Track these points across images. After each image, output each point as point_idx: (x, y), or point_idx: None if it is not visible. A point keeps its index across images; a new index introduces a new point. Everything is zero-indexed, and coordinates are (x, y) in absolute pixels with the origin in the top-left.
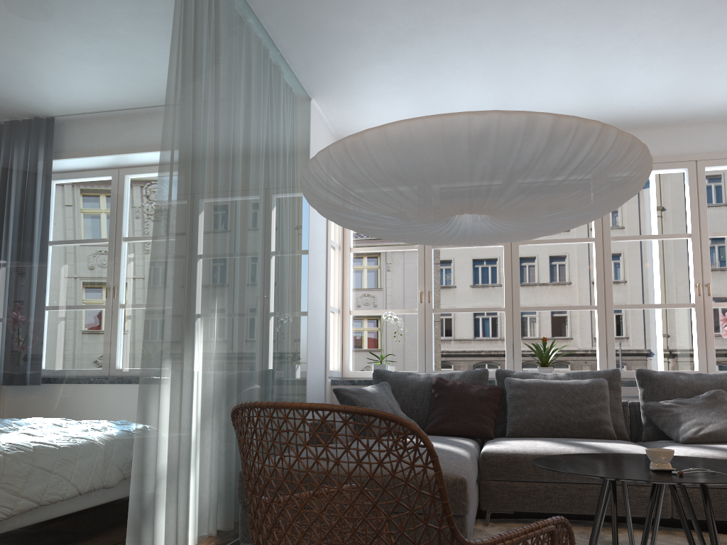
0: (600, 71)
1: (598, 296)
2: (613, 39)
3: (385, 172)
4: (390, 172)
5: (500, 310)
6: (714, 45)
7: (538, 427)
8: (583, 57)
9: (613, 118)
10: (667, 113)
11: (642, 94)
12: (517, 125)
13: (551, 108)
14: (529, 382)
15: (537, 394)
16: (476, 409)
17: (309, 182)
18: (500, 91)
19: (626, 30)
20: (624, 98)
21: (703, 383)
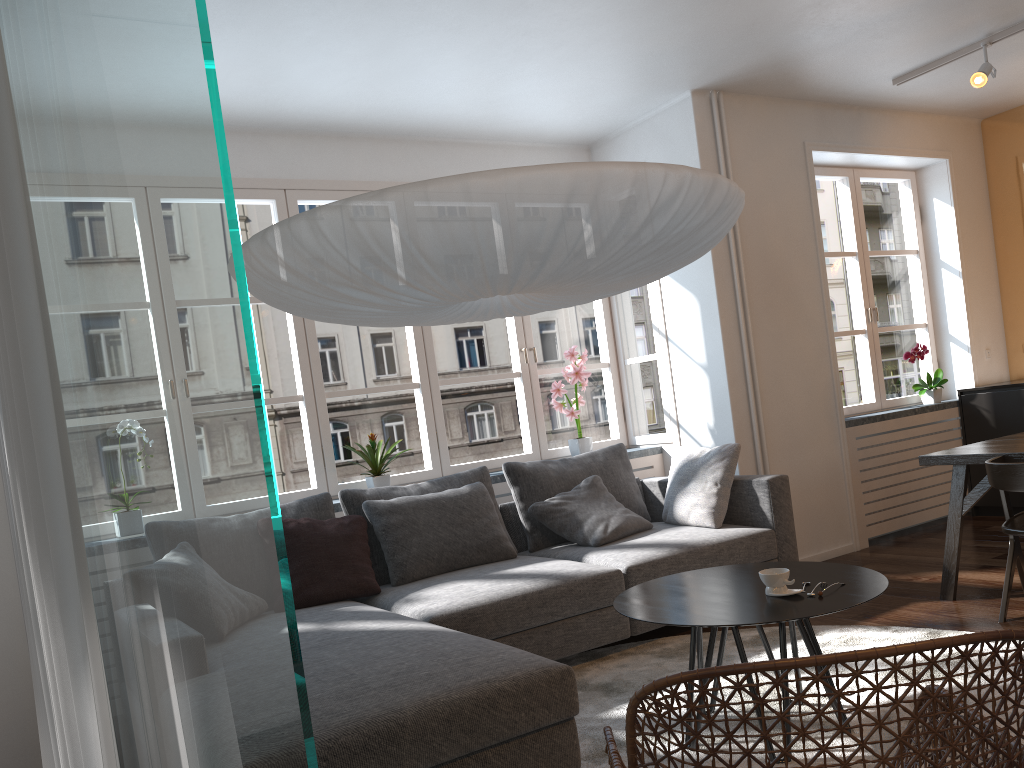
0: (452, 66)
1: (421, 371)
2: (496, 31)
3: (519, 237)
4: (526, 238)
5: (298, 400)
6: (580, 62)
7: (432, 563)
8: (448, 44)
9: (420, 127)
10: (479, 130)
11: (472, 103)
12: (703, 190)
13: (360, 102)
14: (401, 503)
15: (419, 518)
16: (348, 556)
17: (331, 237)
18: (314, 67)
19: (517, 23)
20: (451, 105)
21: (574, 470)
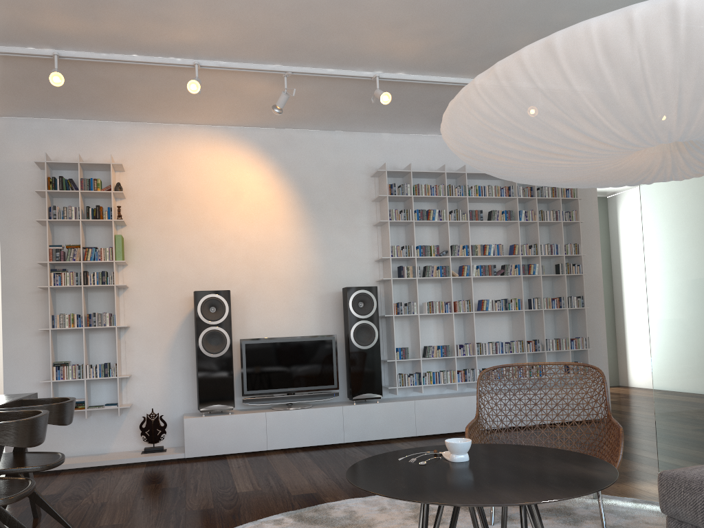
0: None
1: None
2: None
3: None
4: None
5: None
6: None
7: None
8: None
9: None
10: None
11: None
12: None
13: None
14: None
15: None
16: None
17: None
18: None
19: None
20: None
21: None
